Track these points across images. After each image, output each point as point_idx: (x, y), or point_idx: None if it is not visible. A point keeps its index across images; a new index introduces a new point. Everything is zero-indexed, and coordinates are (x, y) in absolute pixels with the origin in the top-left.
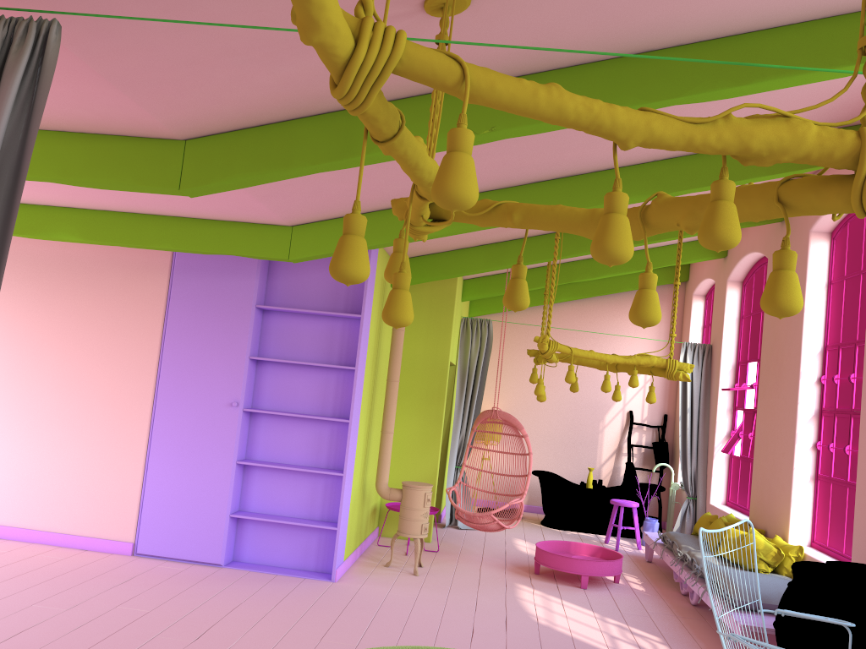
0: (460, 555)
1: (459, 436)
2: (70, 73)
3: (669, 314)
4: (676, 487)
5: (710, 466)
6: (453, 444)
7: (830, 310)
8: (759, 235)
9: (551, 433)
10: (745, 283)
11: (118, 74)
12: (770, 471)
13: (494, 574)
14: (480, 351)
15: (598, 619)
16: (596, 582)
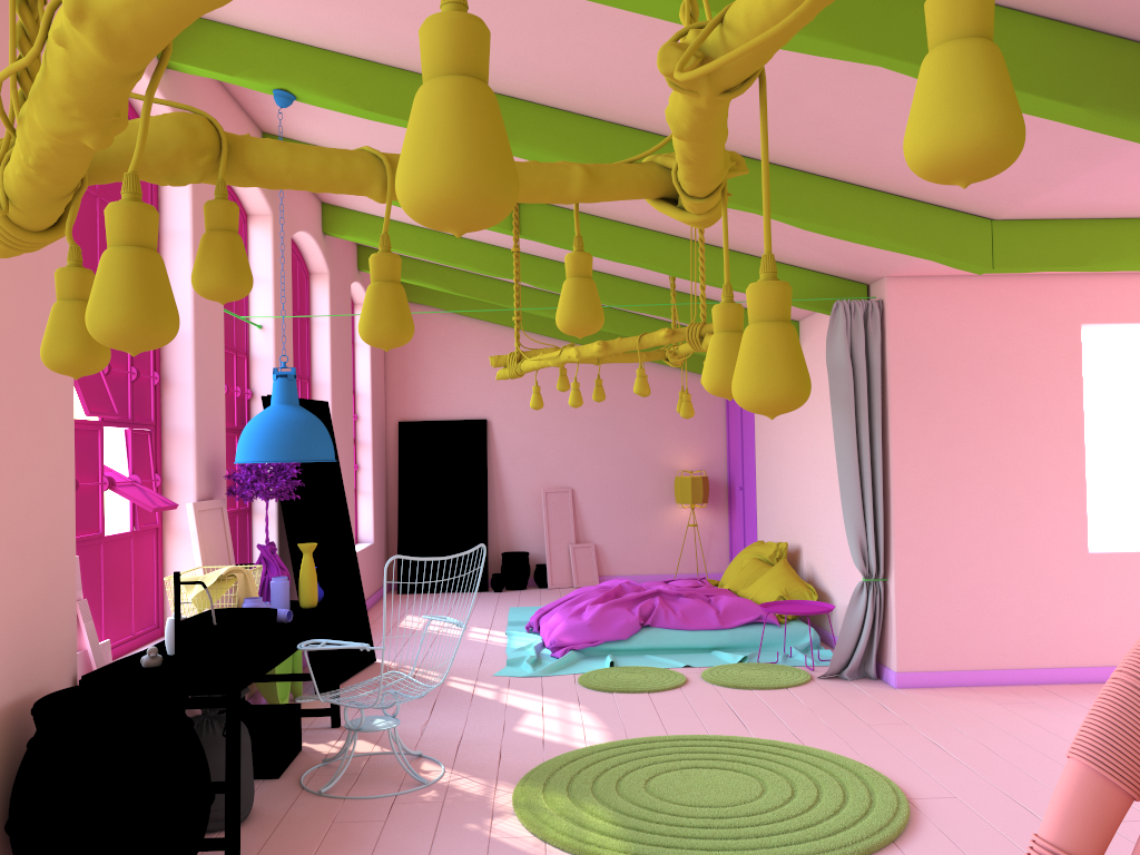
0: None
1: None
2: None
3: None
4: None
5: None
6: None
7: None
8: None
9: None
10: None
11: None
12: None
13: None
14: None
15: None
16: None
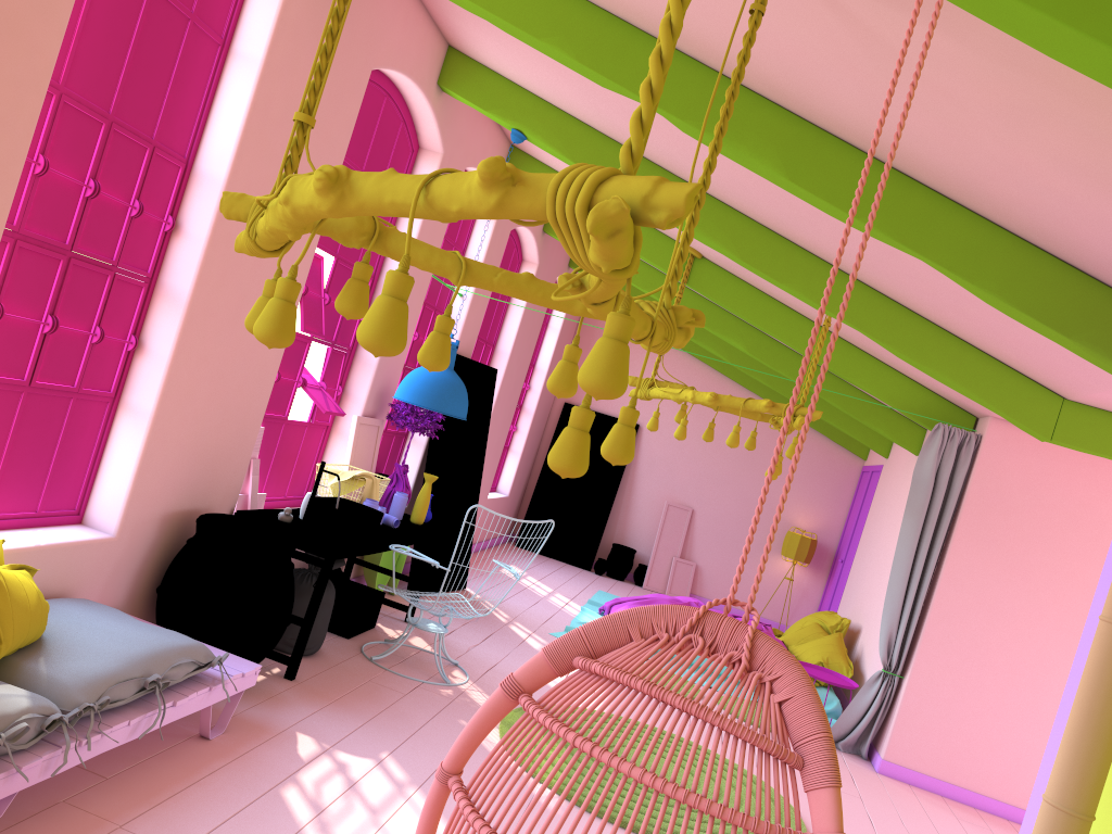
0: None
1: None
2: None
3: None
4: None
5: None
6: None
7: None
8: None
9: None
10: None
11: None
12: None
13: None
14: None
15: None
16: None
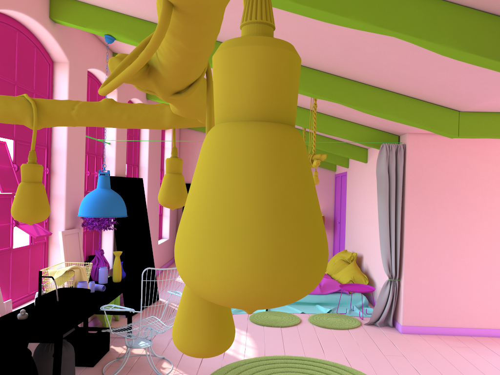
0: None
1: None
2: None
3: None
4: None
5: None
6: None
7: None
8: None
9: None
10: None
11: None
12: None
13: None
14: None
15: None
16: None
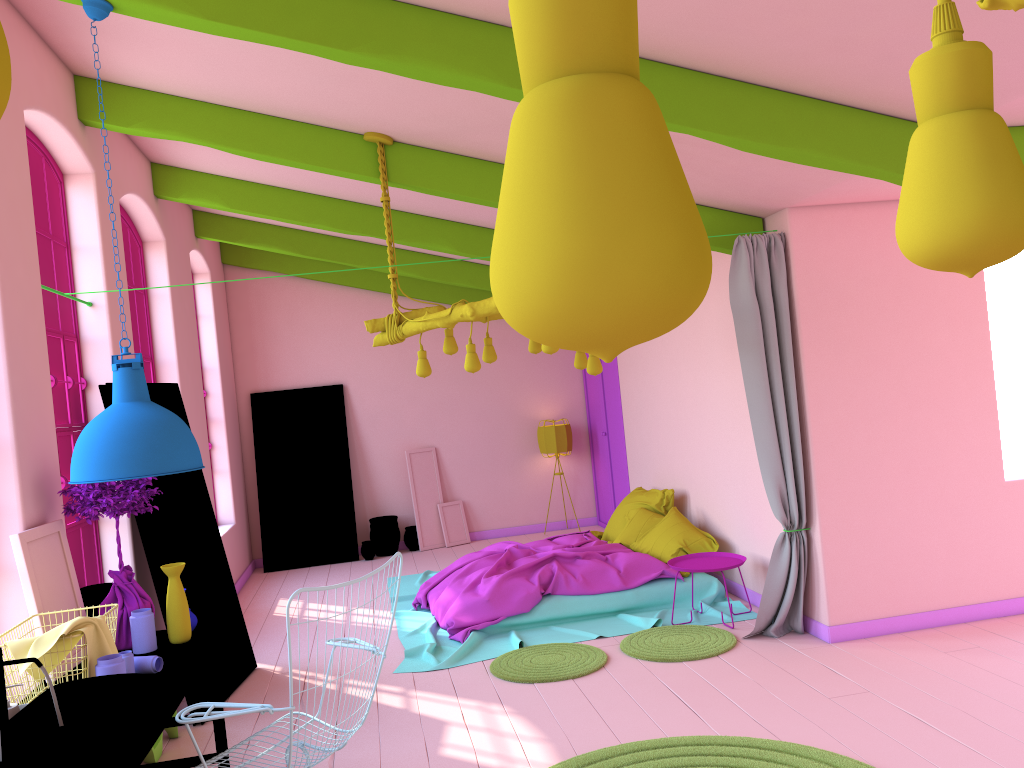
0: None
1: None
2: (866, 178)
3: None
4: None
5: None
6: None
7: None
8: None
9: None
10: None
11: (837, 176)
12: None
13: None
14: None
15: None
16: None
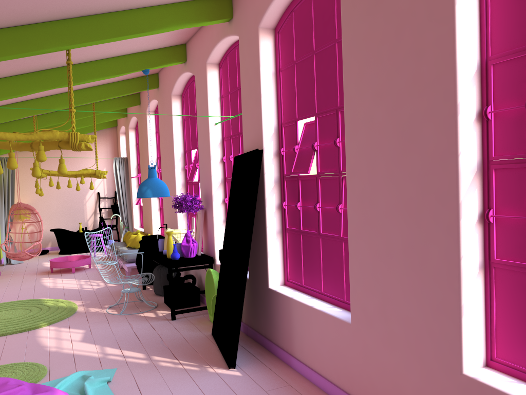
0: (13, 274)
1: (4, 219)
2: None
3: (111, 143)
4: (122, 224)
5: (132, 212)
6: (2, 224)
7: (158, 143)
8: (134, 109)
9: (59, 209)
10: (136, 128)
11: None
12: (146, 210)
13: (30, 277)
14: (9, 174)
15: (77, 281)
16: (80, 270)
